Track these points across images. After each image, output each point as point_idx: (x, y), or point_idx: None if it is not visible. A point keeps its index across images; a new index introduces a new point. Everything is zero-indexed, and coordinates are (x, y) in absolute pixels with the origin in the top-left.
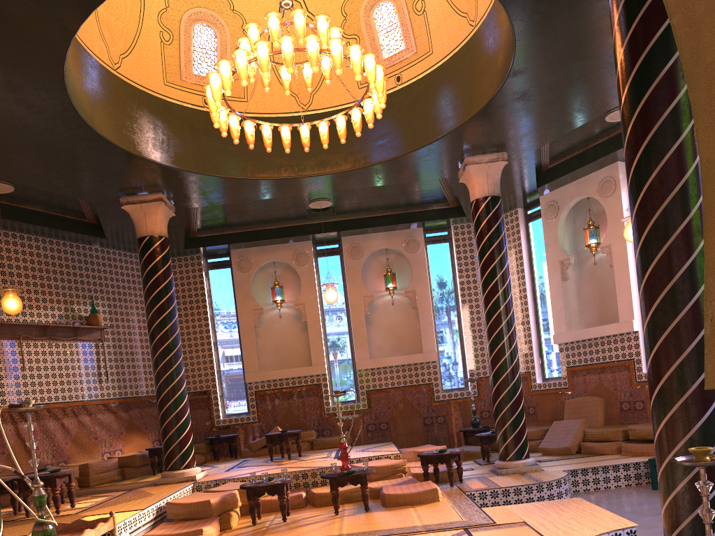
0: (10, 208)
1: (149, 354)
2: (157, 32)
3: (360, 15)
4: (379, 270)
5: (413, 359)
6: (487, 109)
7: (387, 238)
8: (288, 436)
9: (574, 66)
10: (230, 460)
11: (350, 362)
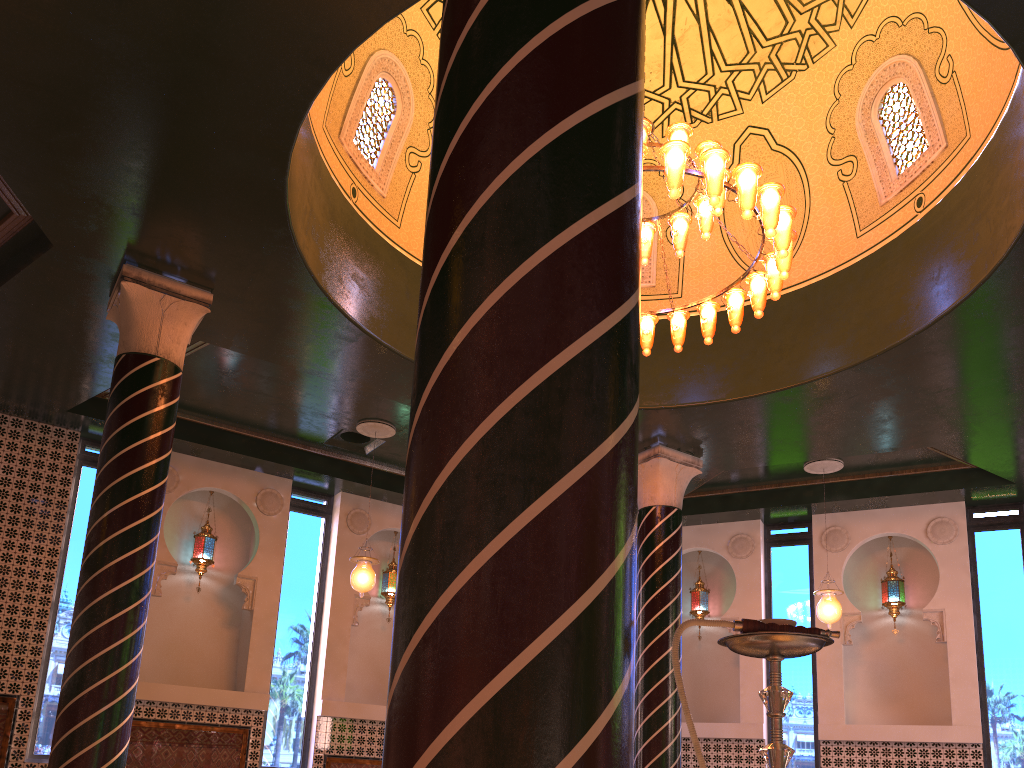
0: None
1: None
2: None
3: None
4: None
5: None
6: (774, 395)
7: None
8: None
9: (909, 390)
10: None
11: (305, 700)
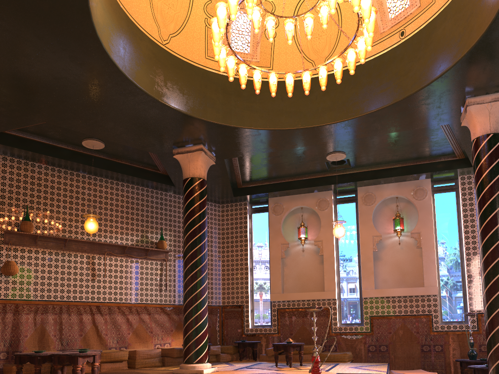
0: (107, 162)
1: None
2: (202, 18)
3: None
4: (389, 215)
5: (414, 292)
6: (487, 36)
7: (397, 188)
8: (291, 347)
9: None
10: (250, 361)
11: (358, 291)
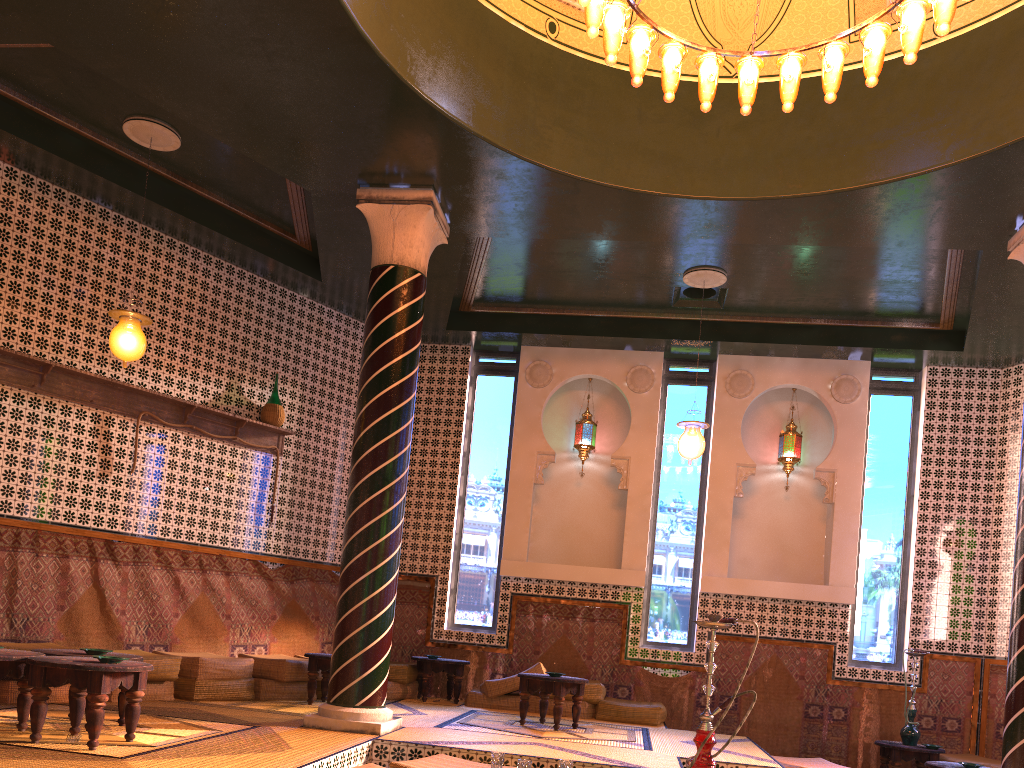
0: (171, 188)
1: None
2: None
3: None
4: (771, 425)
5: (807, 593)
6: None
7: (802, 369)
8: (563, 686)
9: None
10: (446, 704)
11: (689, 576)
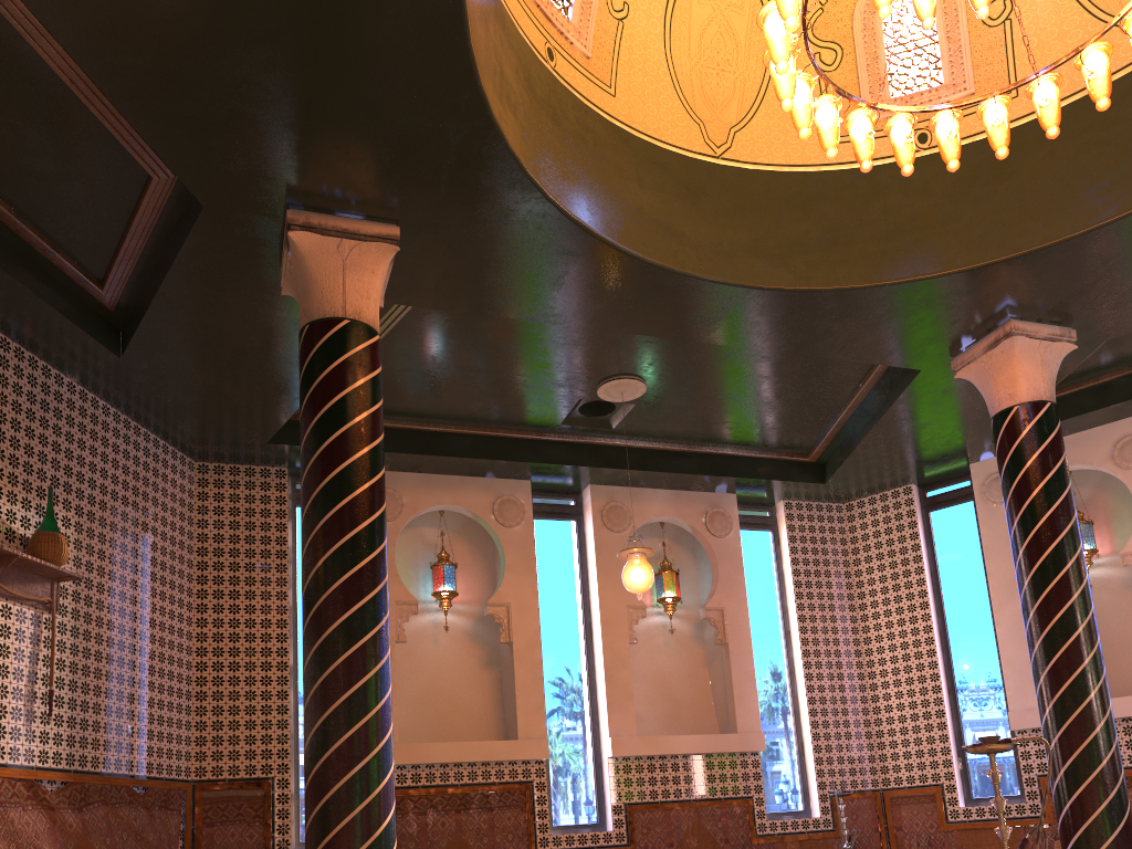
0: None
1: (144, 671)
2: None
3: (856, 7)
4: None
5: (720, 744)
6: None
7: (675, 502)
8: None
9: None
10: None
11: (589, 741)
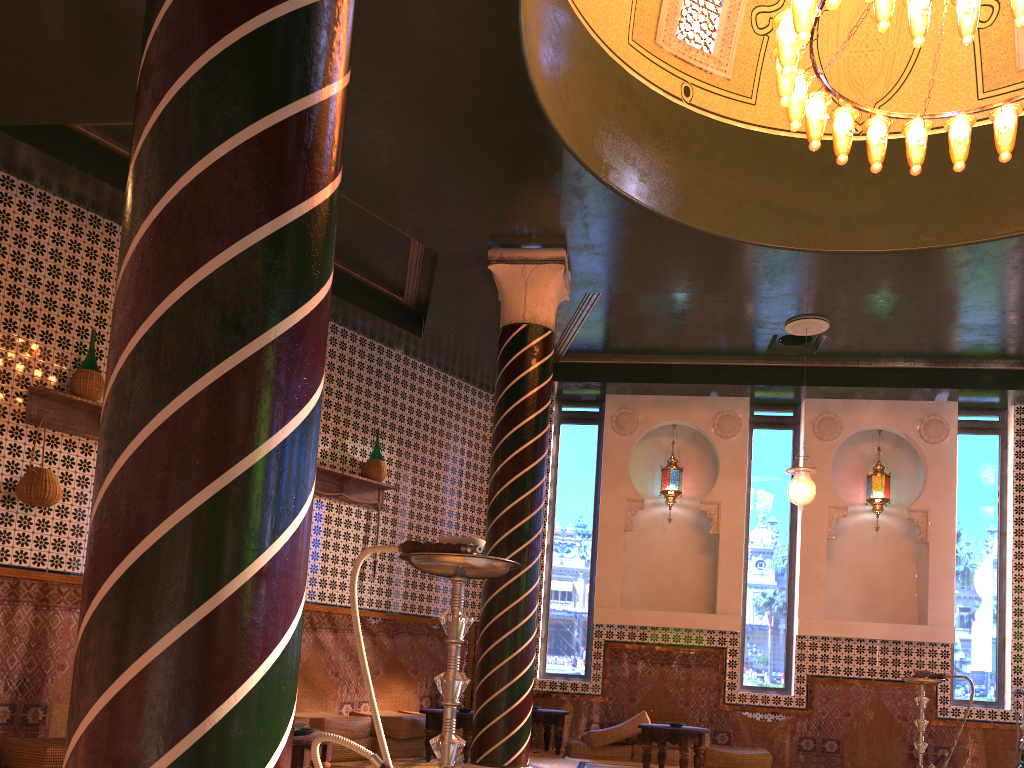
0: None
1: None
2: None
3: None
4: (856, 467)
5: (906, 634)
6: None
7: (889, 411)
8: (688, 737)
9: None
10: (549, 756)
11: (783, 619)
